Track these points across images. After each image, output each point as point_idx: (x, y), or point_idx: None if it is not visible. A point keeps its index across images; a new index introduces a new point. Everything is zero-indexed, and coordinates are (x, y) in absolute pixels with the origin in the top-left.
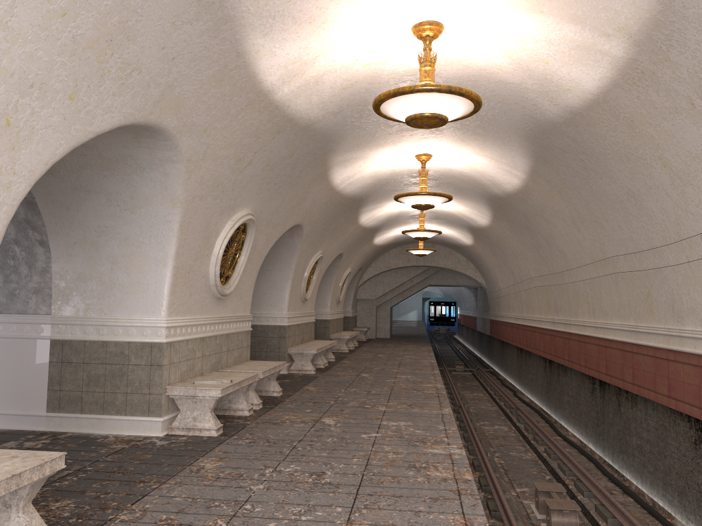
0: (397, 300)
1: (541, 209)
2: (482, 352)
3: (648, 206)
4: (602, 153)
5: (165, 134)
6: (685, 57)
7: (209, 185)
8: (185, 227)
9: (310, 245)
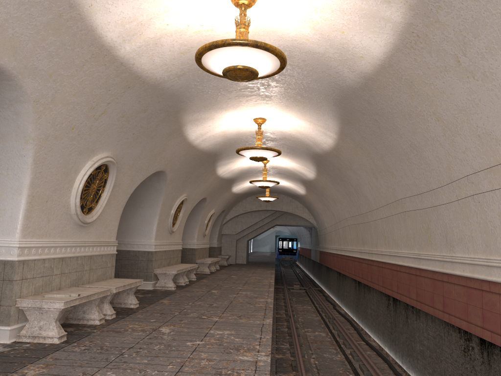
0: (252, 235)
1: (350, 164)
2: (315, 275)
3: (426, 155)
4: (391, 113)
5: (6, 74)
6: (452, 17)
7: (63, 127)
8: (40, 162)
9: (174, 189)
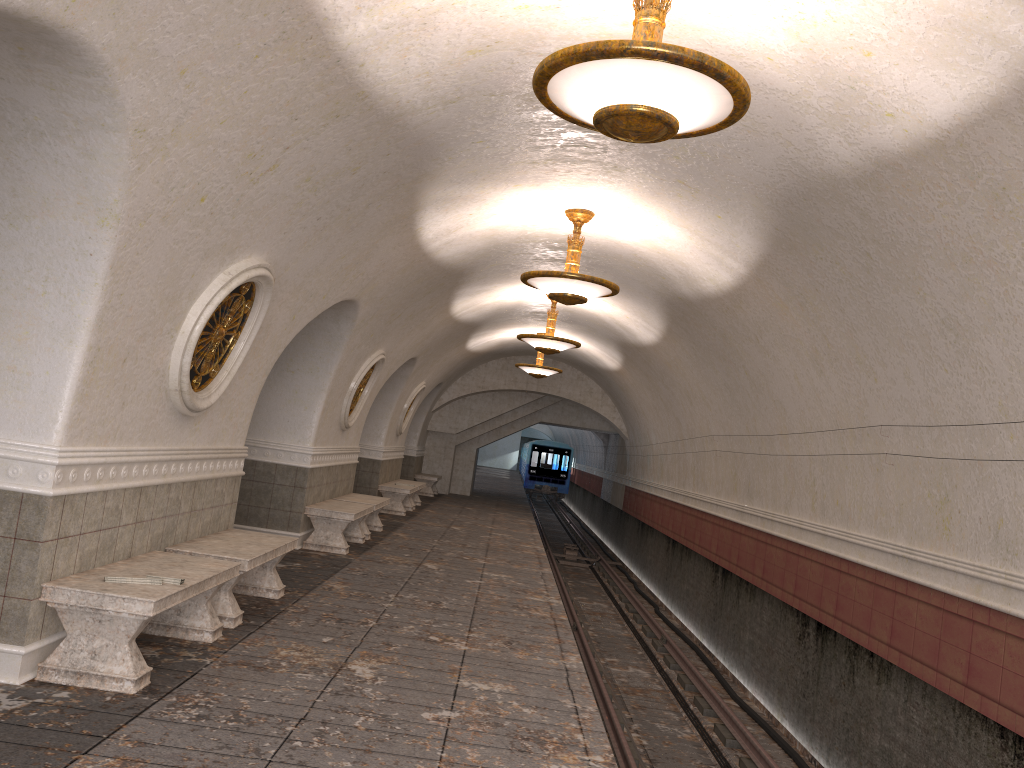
0: (489, 439)
1: (758, 330)
2: (606, 532)
3: (982, 349)
4: (915, 245)
5: (86, 58)
6: None
7: (184, 194)
8: (123, 271)
9: (366, 338)
